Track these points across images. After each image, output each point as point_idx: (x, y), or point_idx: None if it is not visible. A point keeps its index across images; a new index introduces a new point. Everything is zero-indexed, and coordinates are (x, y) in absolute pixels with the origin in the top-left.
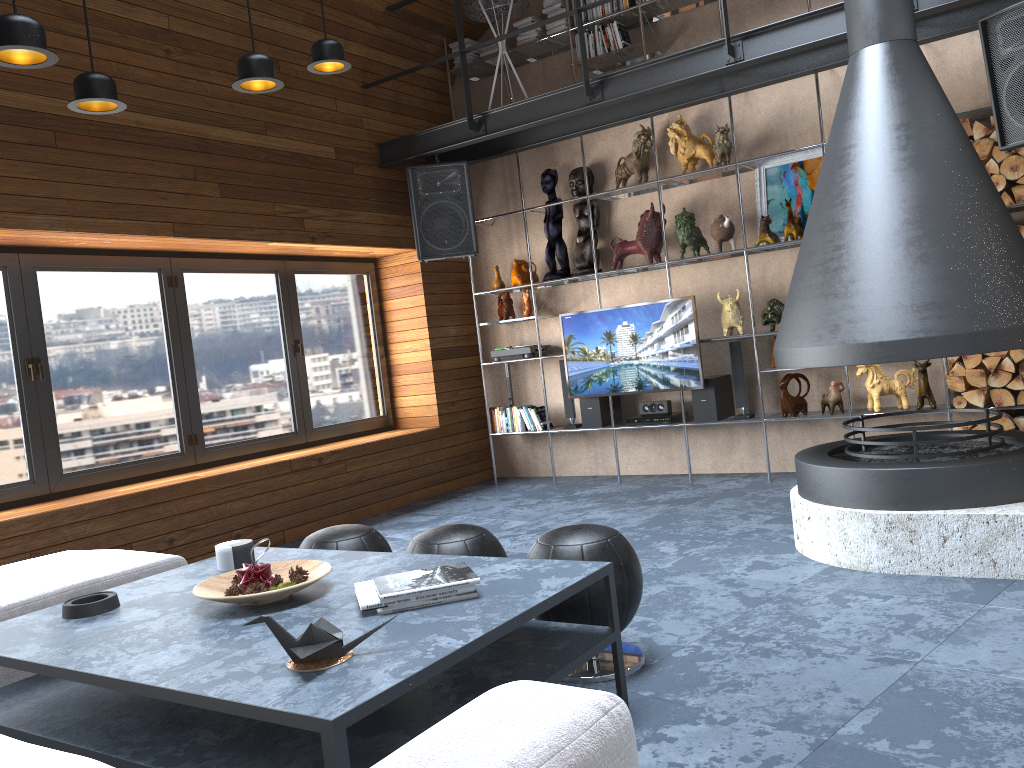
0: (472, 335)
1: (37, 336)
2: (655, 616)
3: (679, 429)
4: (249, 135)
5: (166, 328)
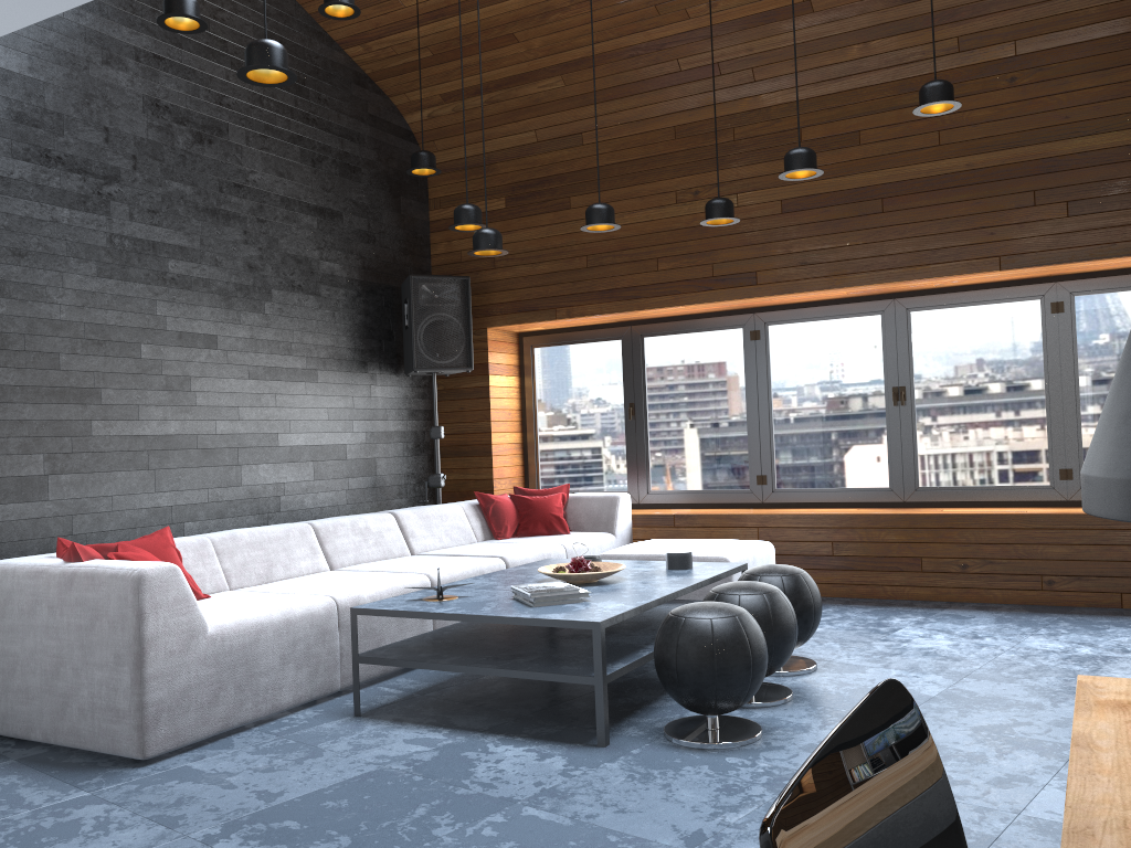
0: None
1: (904, 368)
2: None
3: None
4: (1121, 133)
5: (1044, 356)
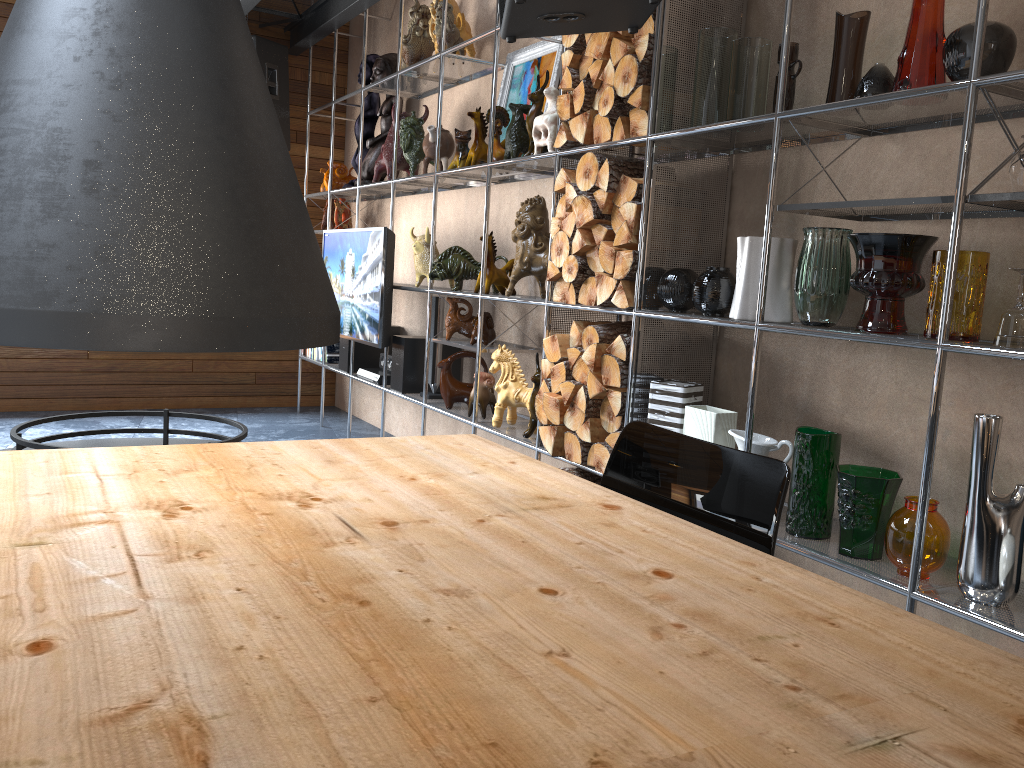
0: None
1: None
2: None
3: None
4: None
5: None
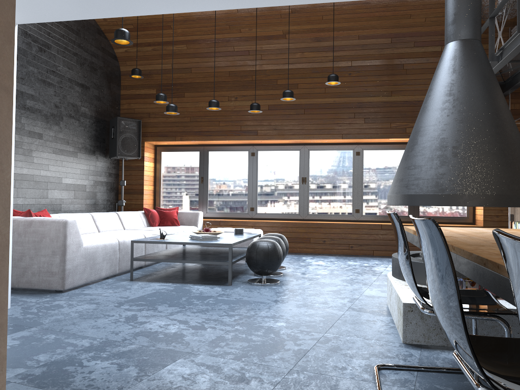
0: None
1: (306, 170)
2: (310, 284)
3: None
4: (382, 97)
5: (353, 170)
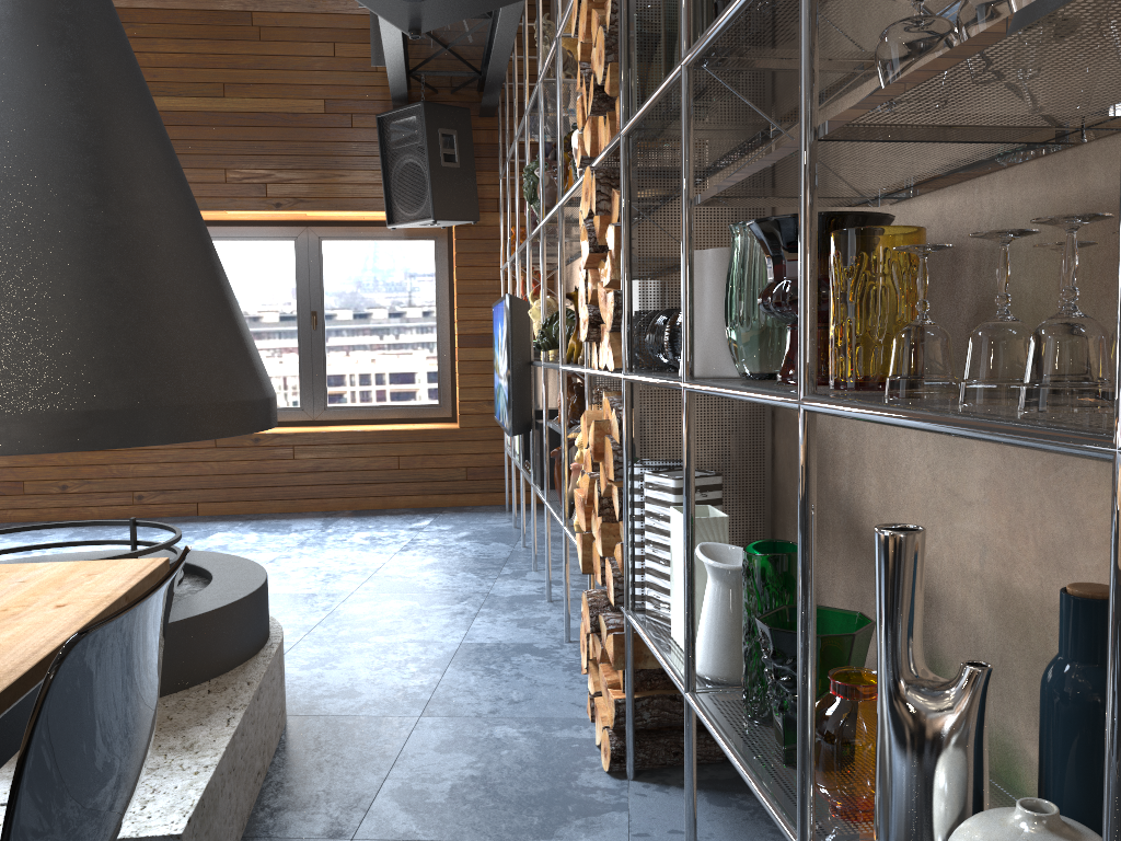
0: None
1: None
2: None
3: None
4: (200, 100)
5: None
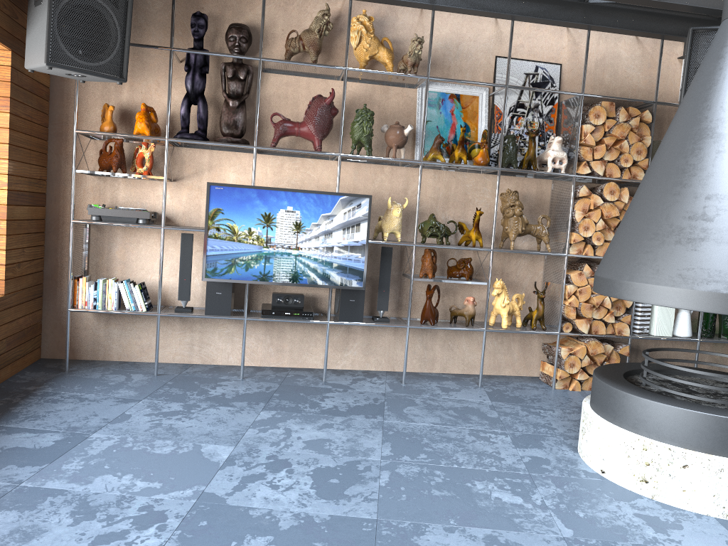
0: (43, 180)
1: None
2: None
3: (295, 322)
4: None
5: None
